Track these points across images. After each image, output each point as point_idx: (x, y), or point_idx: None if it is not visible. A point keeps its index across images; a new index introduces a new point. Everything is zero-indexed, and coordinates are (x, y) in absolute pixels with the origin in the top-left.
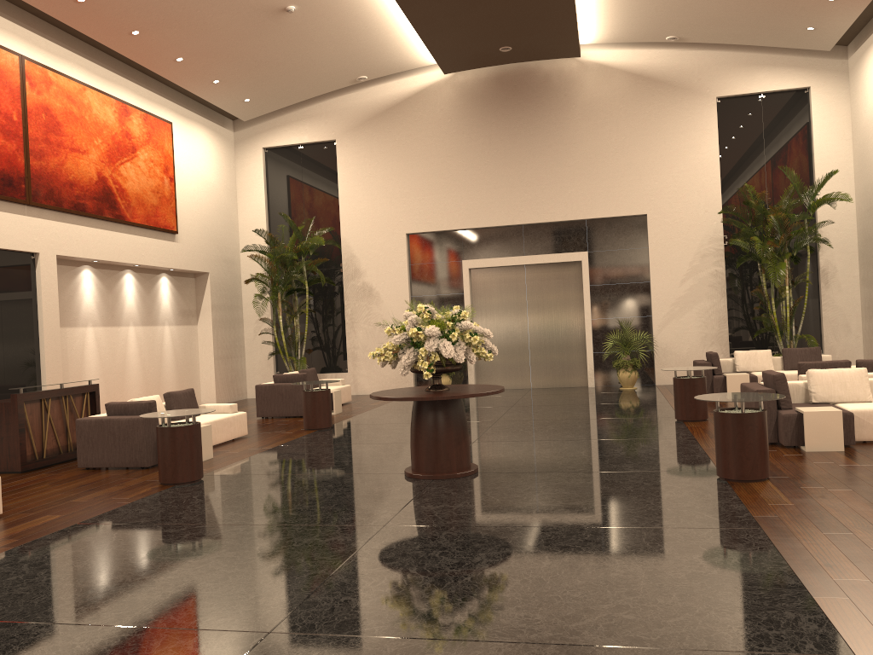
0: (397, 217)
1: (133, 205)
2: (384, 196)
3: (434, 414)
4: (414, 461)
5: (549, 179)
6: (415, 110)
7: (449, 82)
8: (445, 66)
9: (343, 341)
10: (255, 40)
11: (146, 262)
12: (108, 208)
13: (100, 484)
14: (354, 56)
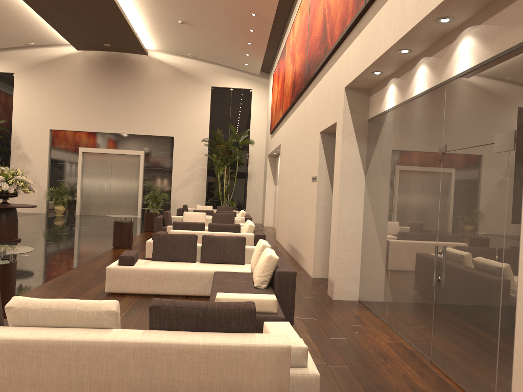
0: (46, 120)
1: None
2: (39, 108)
3: None
4: None
5: (128, 112)
6: (61, 65)
7: (81, 54)
8: (76, 46)
9: None
10: None
11: None
12: None
13: None
14: (23, 33)
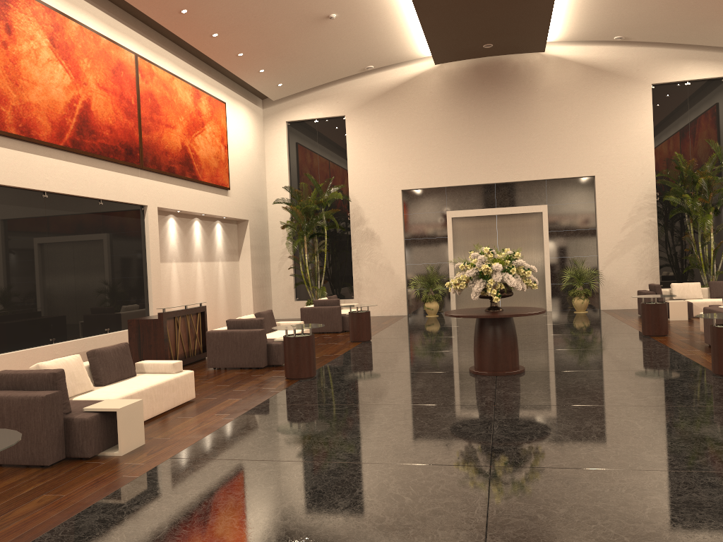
0: (394, 176)
1: (203, 167)
2: (383, 160)
3: (495, 328)
4: (479, 363)
5: (517, 148)
6: (409, 92)
7: (437, 70)
8: (437, 58)
9: (349, 274)
10: (299, 39)
11: (210, 212)
12: (188, 170)
13: (238, 378)
14: (368, 51)
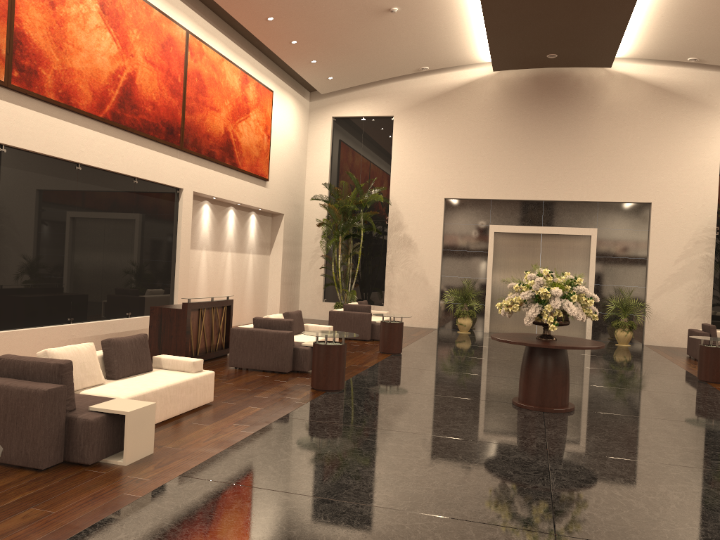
0: (438, 184)
1: (243, 155)
2: (429, 166)
3: (547, 358)
4: (524, 395)
5: (570, 165)
6: (463, 98)
7: (494, 78)
8: (497, 65)
9: (381, 280)
10: (356, 32)
11: (246, 202)
12: (228, 157)
13: (261, 383)
14: (425, 51)
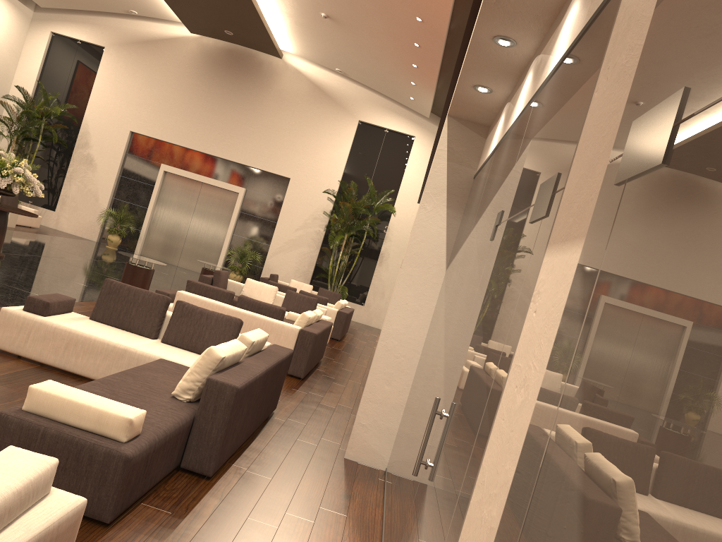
0: (128, 117)
1: None
2: (124, 99)
3: None
4: None
5: (238, 131)
6: (167, 49)
7: (196, 40)
8: (189, 27)
9: (60, 189)
10: None
11: None
12: None
13: None
14: None
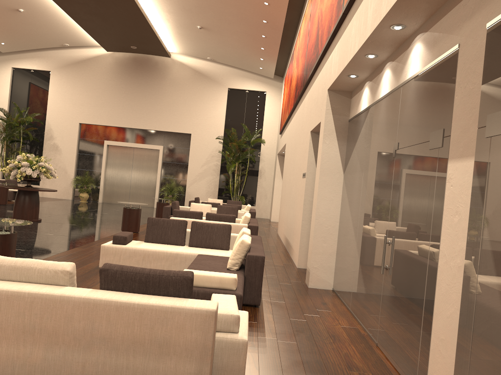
0: (76, 114)
1: None
2: (71, 103)
3: (23, 196)
4: (13, 214)
5: (150, 110)
6: (92, 65)
7: (111, 55)
8: (106, 48)
9: None
10: (4, 19)
11: None
12: None
13: None
14: (59, 35)
